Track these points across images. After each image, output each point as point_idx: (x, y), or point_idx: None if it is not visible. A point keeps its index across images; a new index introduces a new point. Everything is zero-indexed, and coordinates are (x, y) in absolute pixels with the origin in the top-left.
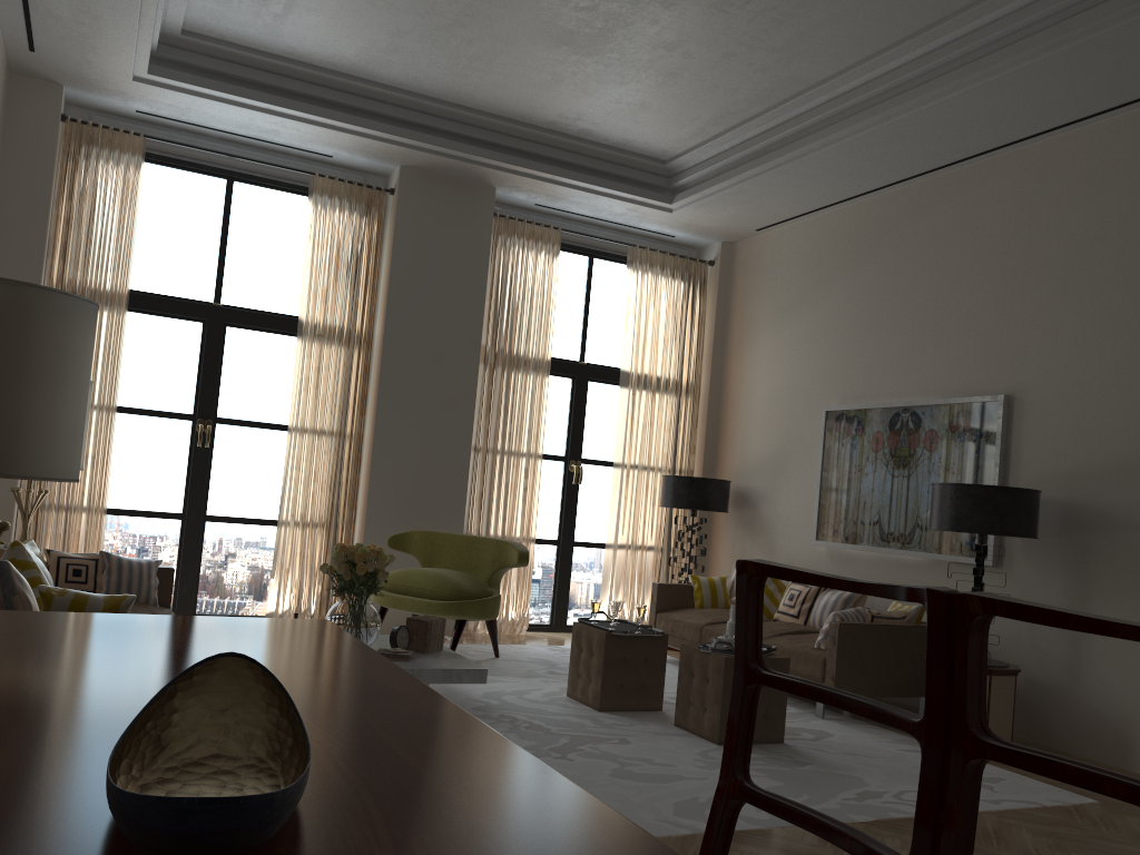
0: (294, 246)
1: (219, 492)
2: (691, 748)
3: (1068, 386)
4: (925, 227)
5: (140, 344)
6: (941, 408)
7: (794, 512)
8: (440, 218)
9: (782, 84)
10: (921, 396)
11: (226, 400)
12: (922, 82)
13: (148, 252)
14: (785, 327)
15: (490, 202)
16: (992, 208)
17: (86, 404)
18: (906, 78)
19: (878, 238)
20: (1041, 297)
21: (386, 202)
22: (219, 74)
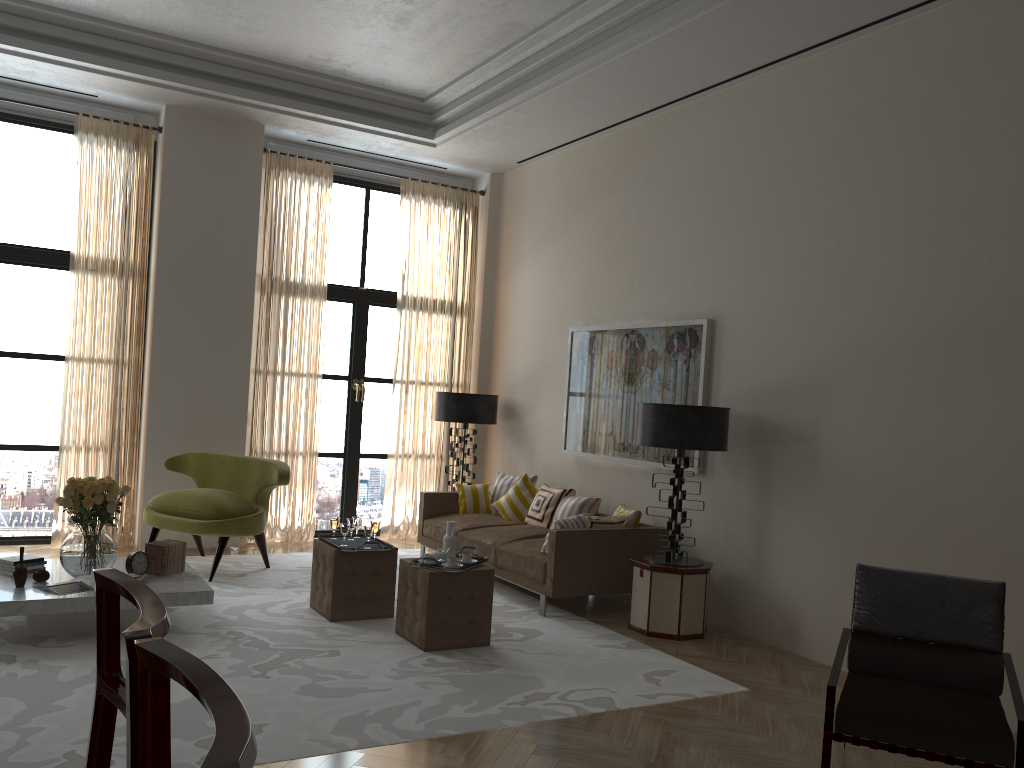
0: (66, 184)
1: (2, 422)
2: (396, 657)
3: (757, 312)
4: (650, 163)
5: None
6: (660, 330)
7: (549, 424)
8: (209, 155)
9: (505, 28)
10: (646, 319)
11: (3, 334)
12: (622, 30)
13: None
14: (542, 254)
15: (259, 138)
16: (701, 146)
17: None
18: (608, 25)
19: (614, 172)
20: (737, 230)
21: (158, 139)
22: None
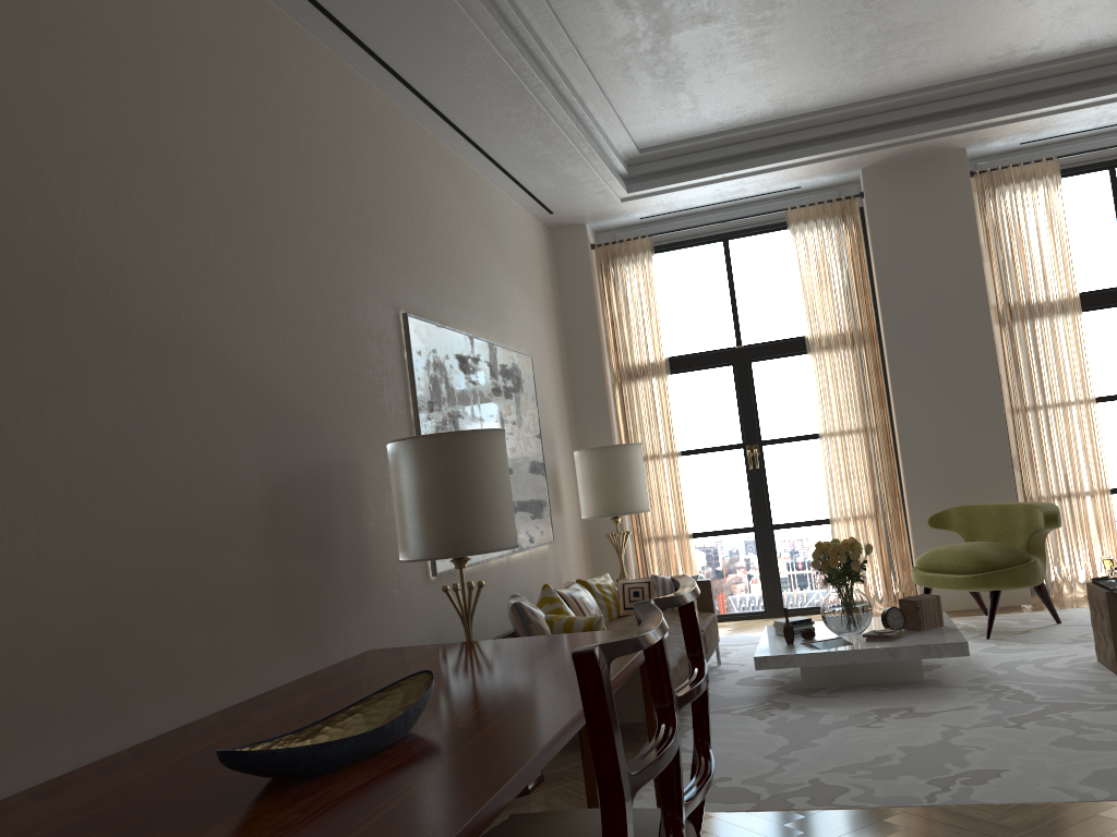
0: (790, 275)
1: (779, 503)
2: None
3: None
4: None
5: (689, 397)
6: None
7: None
8: (913, 201)
9: None
10: None
11: (765, 424)
12: None
13: (677, 322)
14: None
15: (962, 164)
16: None
17: (507, 495)
18: None
19: None
20: None
21: (863, 204)
22: (679, 167)
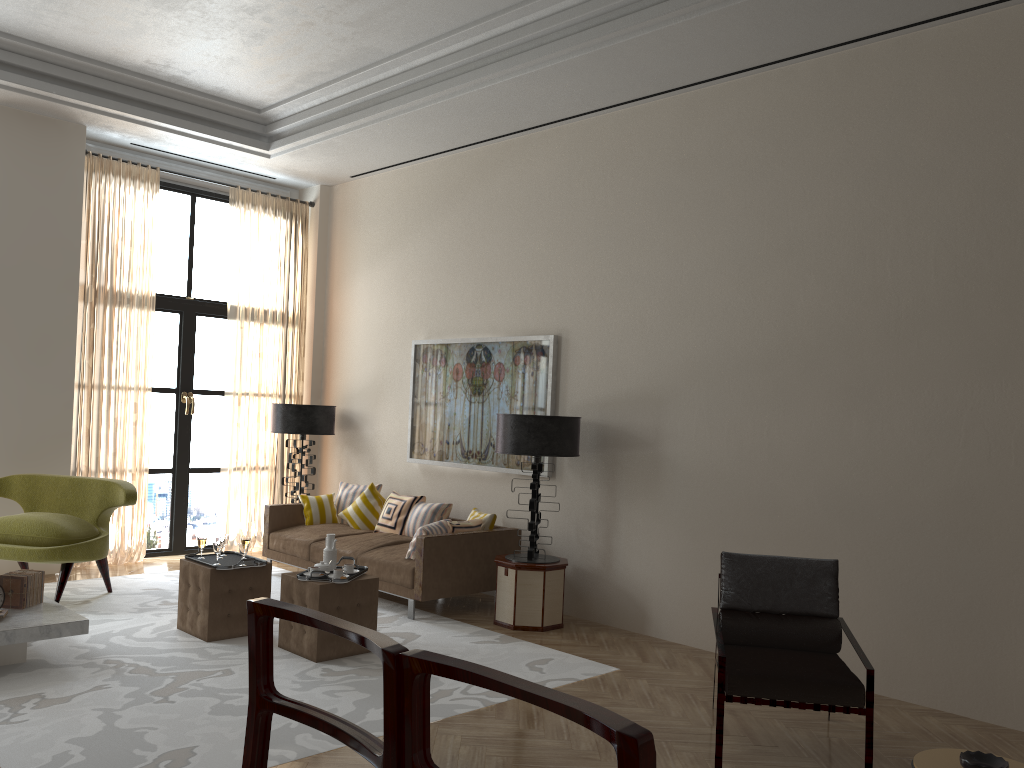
0: None
1: None
2: (291, 670)
3: (600, 330)
4: (491, 187)
5: None
6: (506, 344)
7: (391, 433)
8: (25, 156)
9: (360, 53)
10: (491, 334)
11: None
12: (479, 66)
13: None
14: (379, 267)
15: (81, 140)
16: (542, 175)
17: None
18: (466, 61)
19: (454, 193)
20: (580, 254)
21: None
22: None
